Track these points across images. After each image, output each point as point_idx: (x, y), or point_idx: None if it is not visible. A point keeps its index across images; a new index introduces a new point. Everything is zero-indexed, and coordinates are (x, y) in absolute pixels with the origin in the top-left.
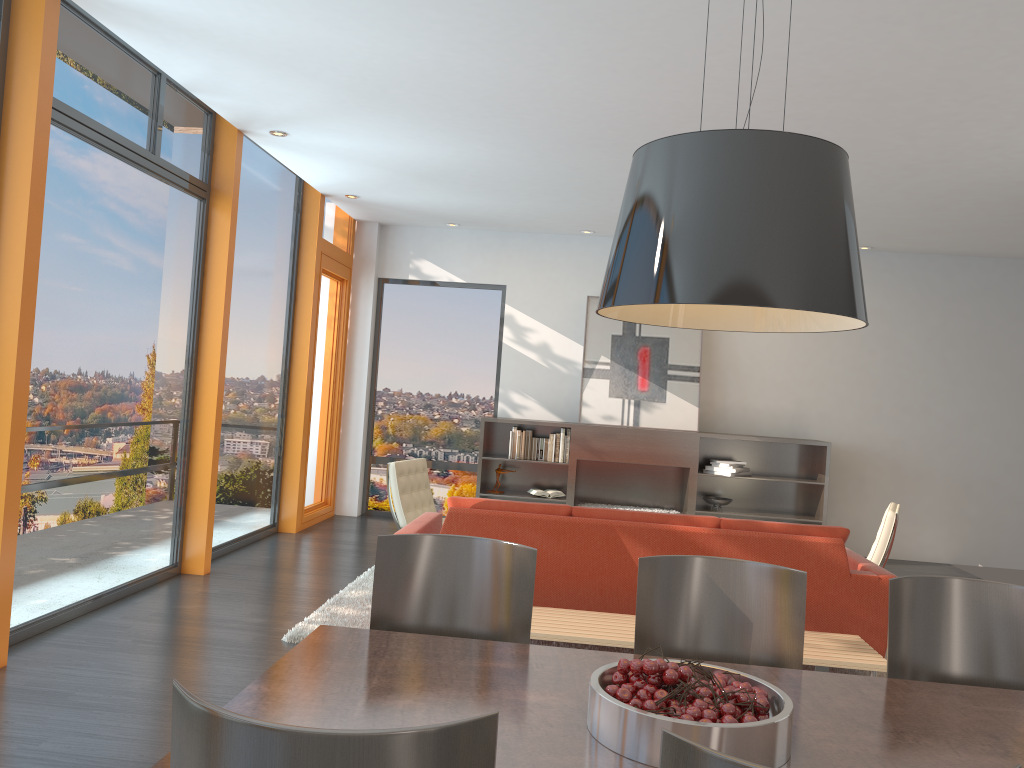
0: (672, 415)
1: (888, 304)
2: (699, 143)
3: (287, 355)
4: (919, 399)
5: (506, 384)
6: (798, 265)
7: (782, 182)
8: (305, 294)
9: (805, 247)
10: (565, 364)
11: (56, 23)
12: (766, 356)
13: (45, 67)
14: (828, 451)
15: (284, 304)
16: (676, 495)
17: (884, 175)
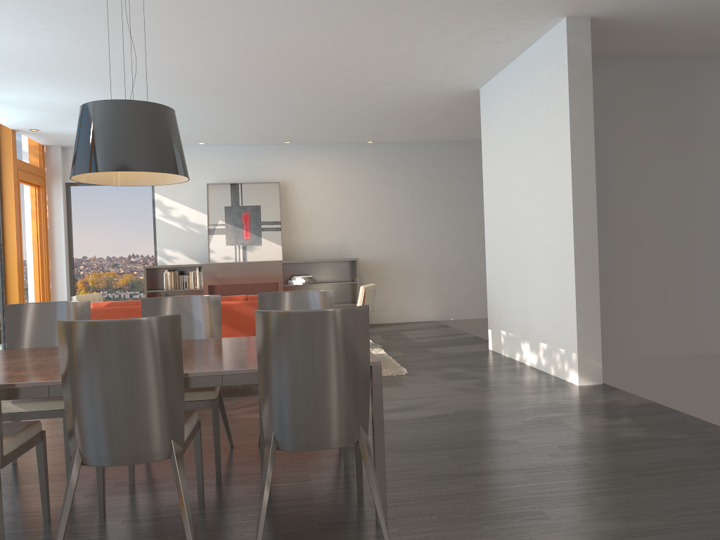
0: (266, 252)
1: (388, 174)
2: (95, 106)
3: (0, 238)
4: (410, 228)
5: (161, 244)
6: (137, 153)
7: (129, 120)
8: (9, 197)
9: (141, 146)
10: (198, 228)
11: None
12: (321, 211)
13: None
14: (357, 263)
15: None
16: None
17: (348, 100)
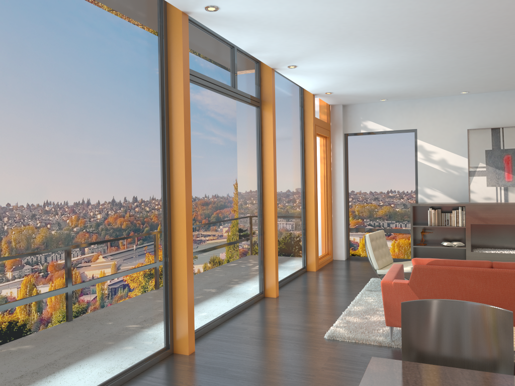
0: None
1: None
2: None
3: (303, 180)
4: None
5: (421, 184)
6: None
7: None
8: (309, 147)
9: None
10: (456, 169)
11: (187, 31)
12: None
13: (184, 54)
14: None
15: (299, 154)
16: None
17: None
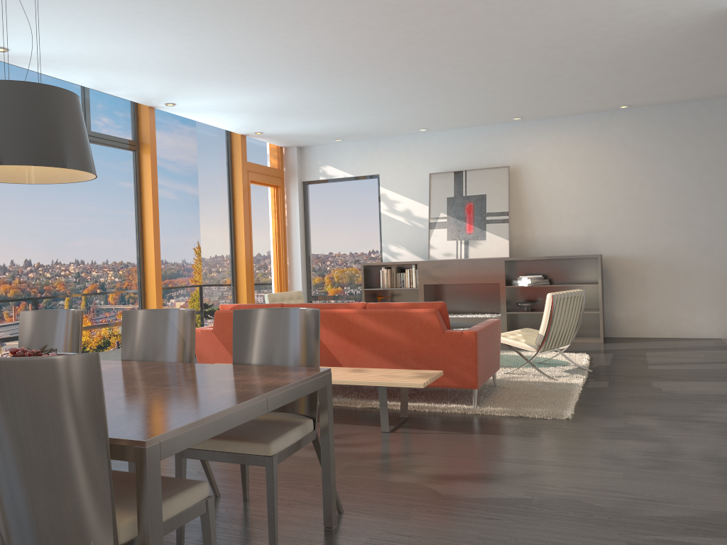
0: (491, 248)
1: (651, 146)
2: None
3: (231, 237)
4: (683, 214)
5: (386, 240)
6: None
7: None
8: (238, 198)
9: None
10: (422, 222)
11: None
12: (561, 198)
13: None
14: (598, 261)
15: (224, 206)
16: (492, 303)
17: (546, 55)
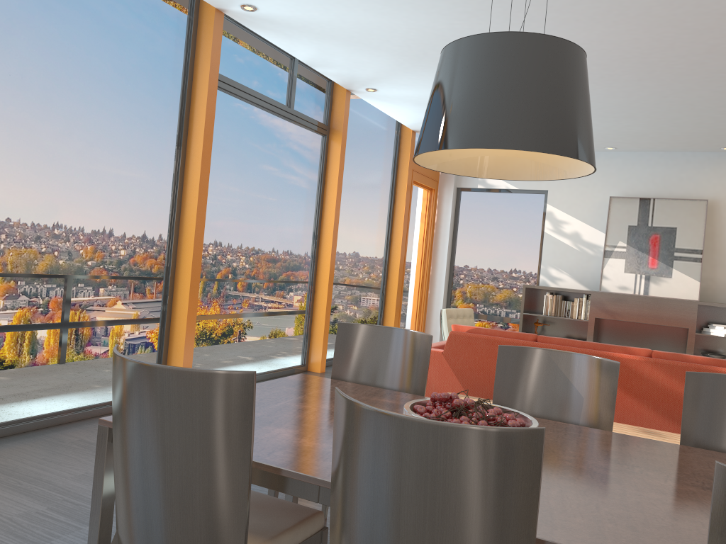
0: (676, 287)
1: None
2: (459, 46)
3: (388, 238)
4: None
5: (546, 262)
6: (513, 120)
7: (507, 65)
8: (400, 198)
9: (520, 107)
10: (592, 248)
11: (221, 31)
12: None
13: (214, 58)
14: None
15: (386, 204)
16: (676, 349)
17: None
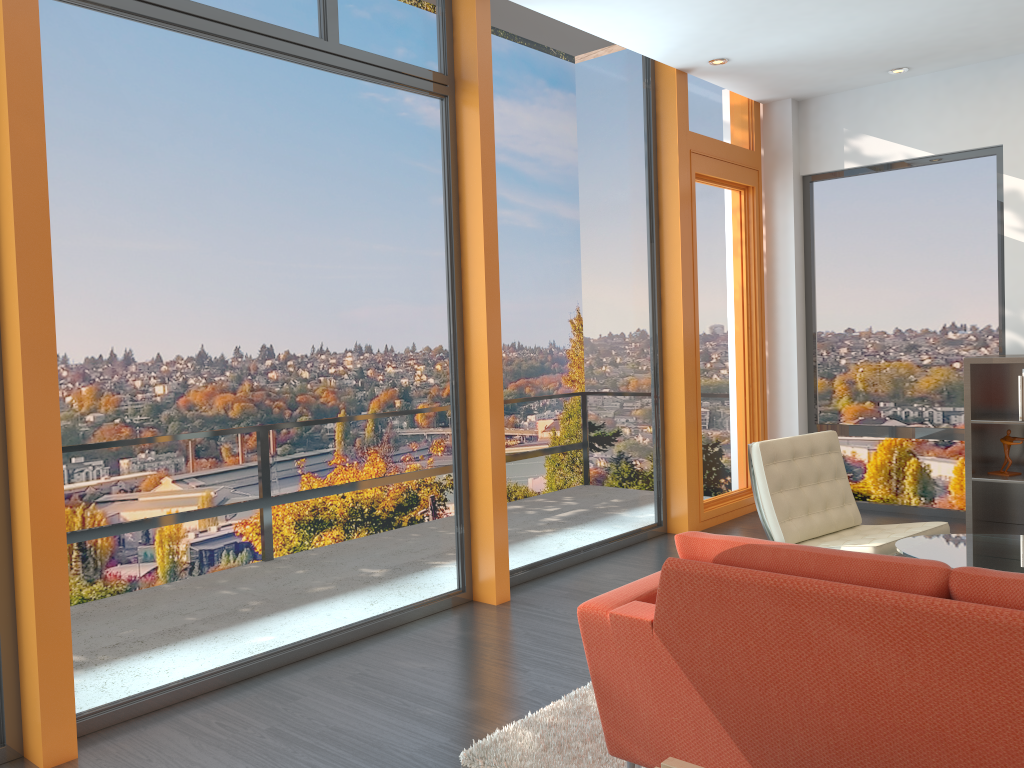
0: None
1: None
2: None
3: (654, 298)
4: None
5: (1016, 302)
6: None
7: None
8: (670, 212)
9: None
10: None
11: None
12: None
13: None
14: None
15: (639, 230)
16: None
17: None
